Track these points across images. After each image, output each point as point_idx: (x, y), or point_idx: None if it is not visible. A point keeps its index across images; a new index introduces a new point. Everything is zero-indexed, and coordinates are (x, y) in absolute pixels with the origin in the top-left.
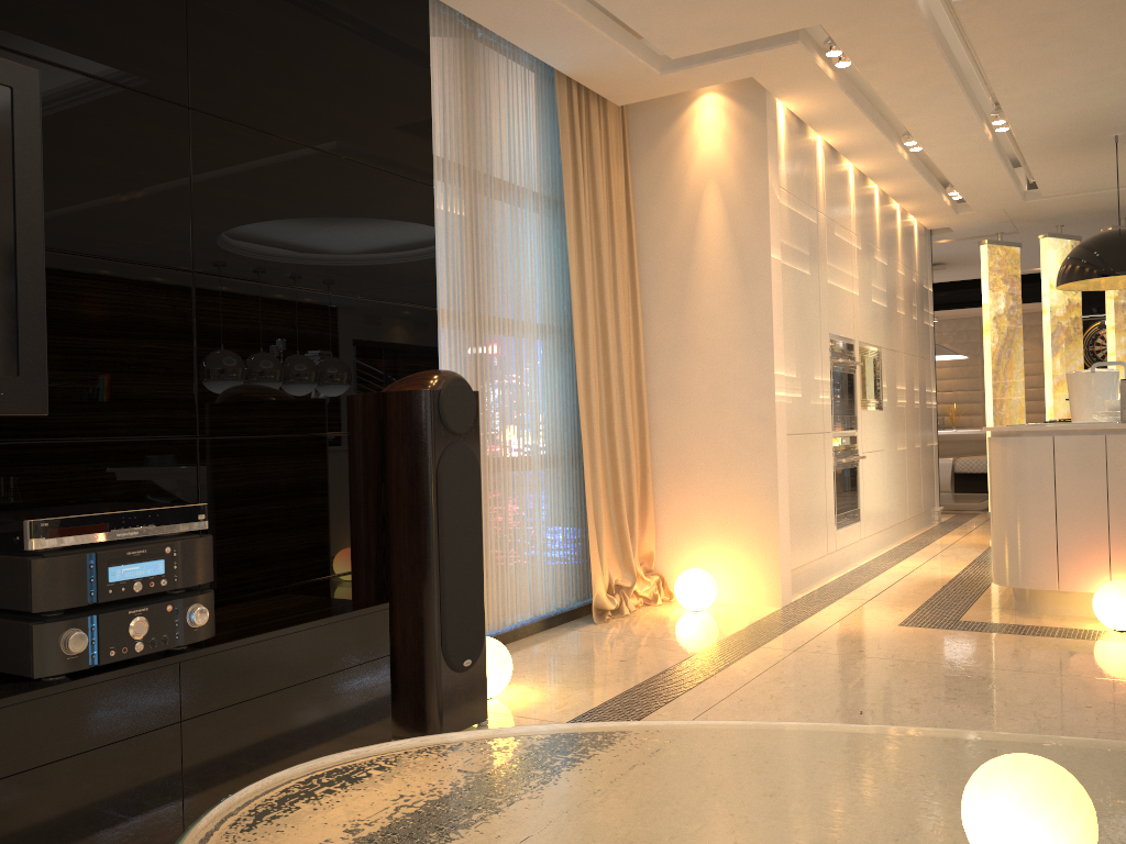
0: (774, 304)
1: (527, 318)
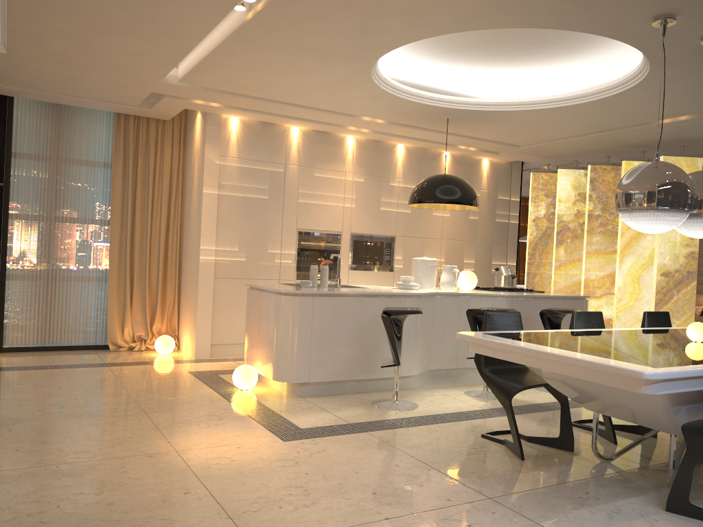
0: (205, 215)
1: (94, 218)
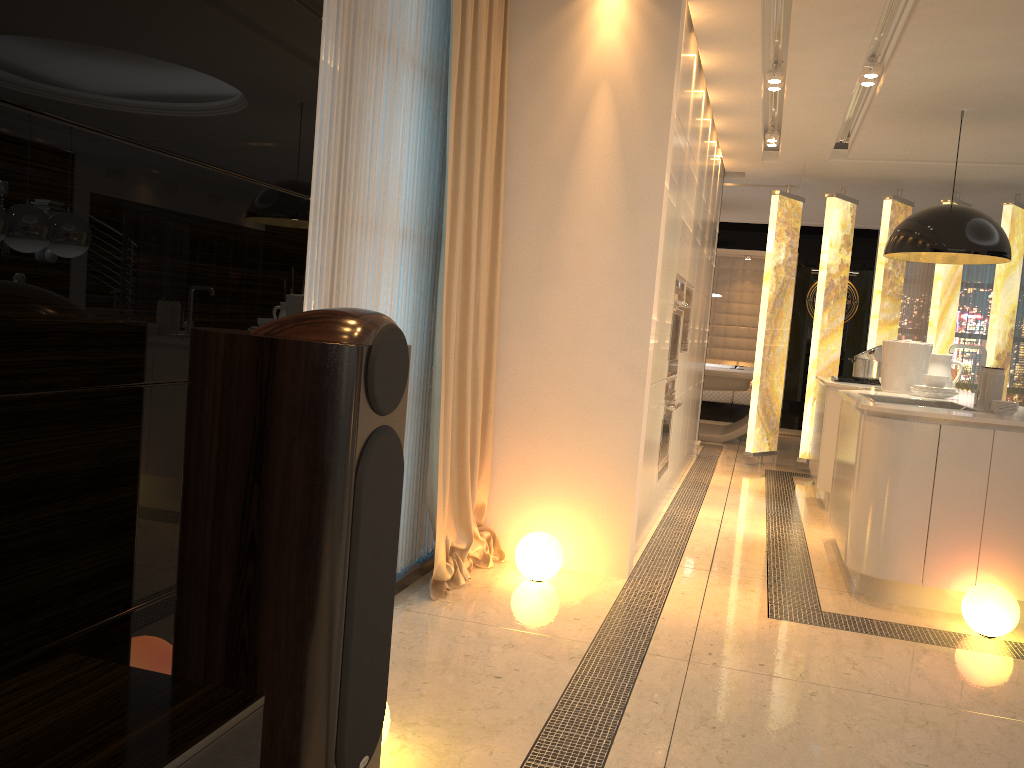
0: (660, 240)
1: (391, 219)
